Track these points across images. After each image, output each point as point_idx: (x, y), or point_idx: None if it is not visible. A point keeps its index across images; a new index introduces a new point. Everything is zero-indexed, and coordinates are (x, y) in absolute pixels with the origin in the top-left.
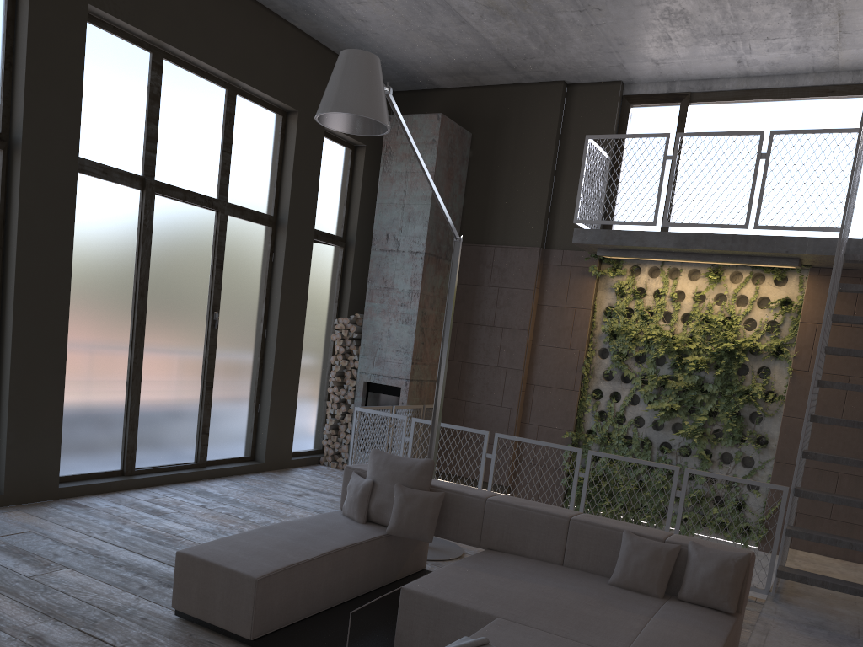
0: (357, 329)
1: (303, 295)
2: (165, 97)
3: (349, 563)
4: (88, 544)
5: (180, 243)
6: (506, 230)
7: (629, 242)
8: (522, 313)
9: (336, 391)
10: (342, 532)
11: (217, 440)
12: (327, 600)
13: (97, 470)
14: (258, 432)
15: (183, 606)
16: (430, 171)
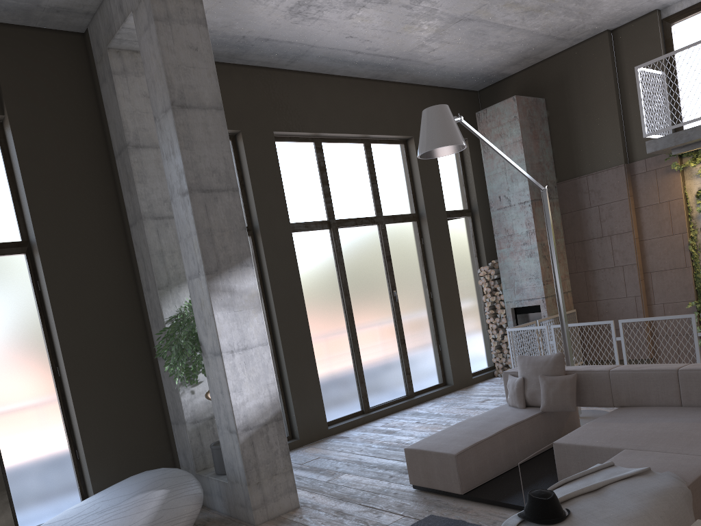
0: (496, 272)
1: (450, 260)
2: (328, 165)
3: (517, 436)
4: (353, 458)
5: (360, 253)
6: (592, 160)
7: (697, 135)
8: (624, 219)
9: (492, 320)
10: (509, 416)
11: (417, 376)
12: (508, 463)
13: (347, 413)
14: (443, 364)
15: (416, 482)
16: (518, 140)
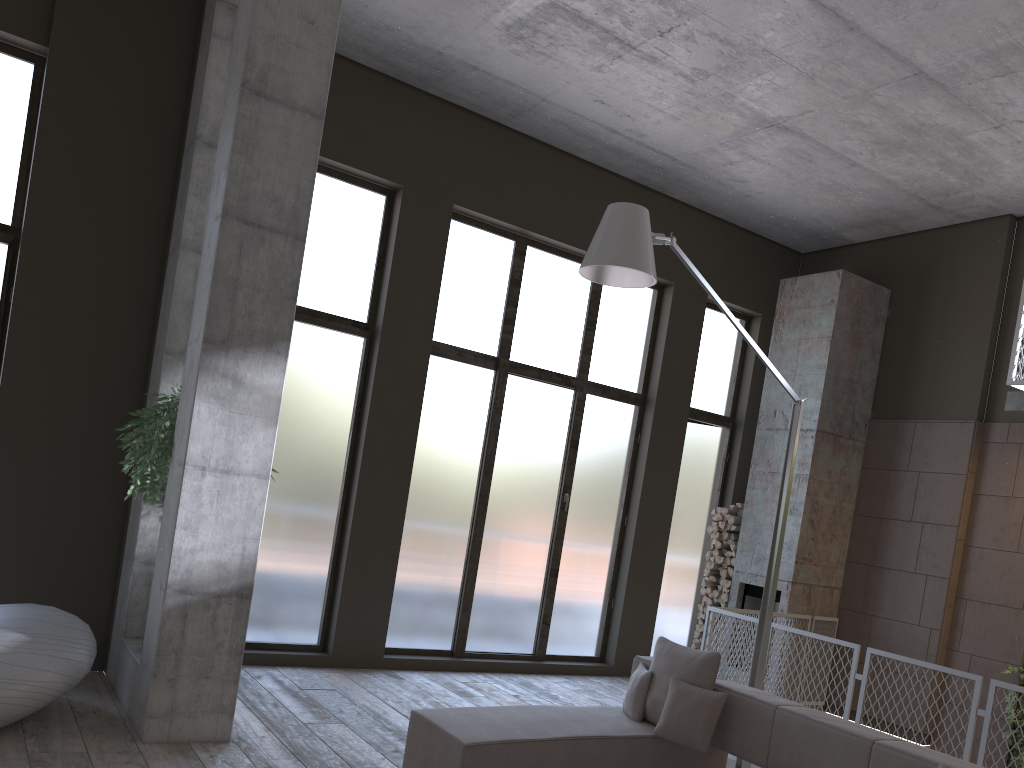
0: (736, 521)
1: (672, 479)
2: (527, 281)
3: (595, 757)
4: (377, 708)
5: (533, 421)
6: (930, 401)
7: None
8: (950, 505)
9: (709, 592)
10: (601, 723)
11: (561, 633)
12: None
13: (426, 647)
14: (609, 630)
15: None
16: (826, 335)
